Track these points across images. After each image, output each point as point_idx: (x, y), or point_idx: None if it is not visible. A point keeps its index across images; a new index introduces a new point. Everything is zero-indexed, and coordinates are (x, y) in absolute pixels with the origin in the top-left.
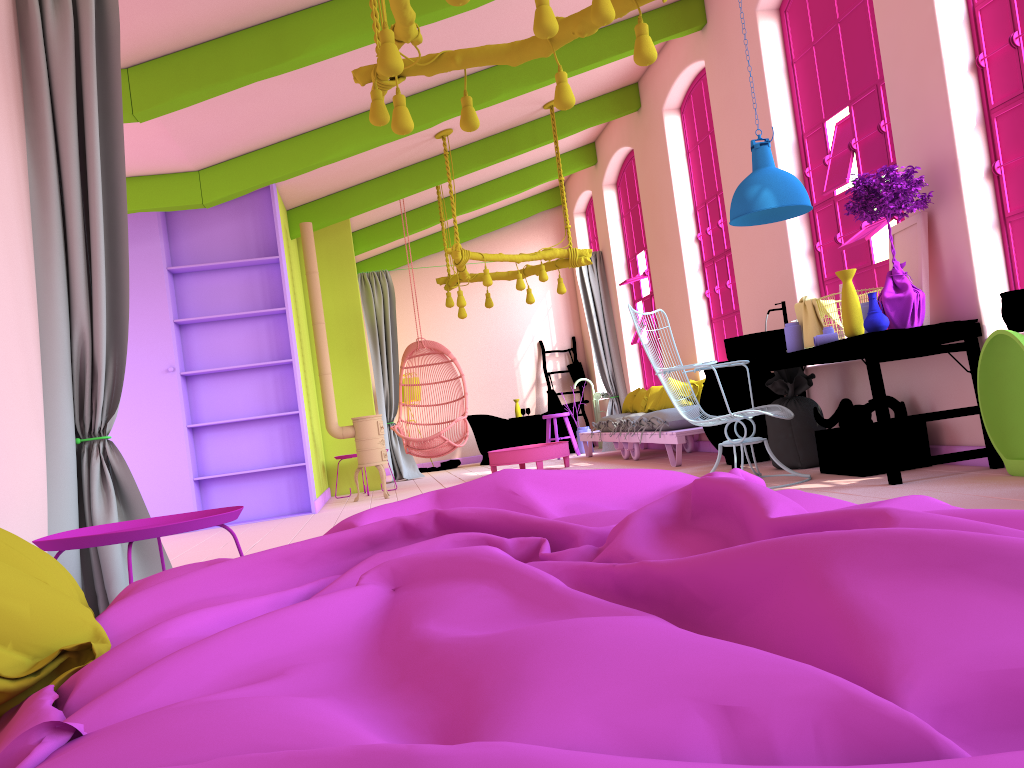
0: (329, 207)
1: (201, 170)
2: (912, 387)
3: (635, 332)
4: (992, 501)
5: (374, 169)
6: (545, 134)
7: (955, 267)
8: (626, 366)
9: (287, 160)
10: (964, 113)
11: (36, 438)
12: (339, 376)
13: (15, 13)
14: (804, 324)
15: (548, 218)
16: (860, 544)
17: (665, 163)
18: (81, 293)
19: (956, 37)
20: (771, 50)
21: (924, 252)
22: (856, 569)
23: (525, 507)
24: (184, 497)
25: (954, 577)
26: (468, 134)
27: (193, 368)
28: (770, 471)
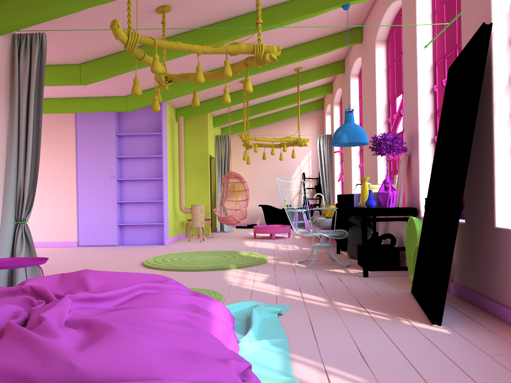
0: (194, 109)
1: (127, 96)
2: (402, 231)
3: (340, 175)
4: (371, 294)
5: (213, 94)
6: (296, 82)
7: (415, 181)
8: (334, 191)
9: (163, 94)
10: (424, 112)
11: None
12: (195, 183)
13: (11, 61)
14: (361, 195)
15: (314, 114)
16: (13, 330)
17: (349, 101)
18: (21, 168)
19: (425, 76)
20: (380, 60)
21: (404, 172)
22: (8, 336)
23: (85, 284)
24: (112, 231)
25: (20, 342)
26: (257, 81)
27: (123, 177)
28: (345, 258)
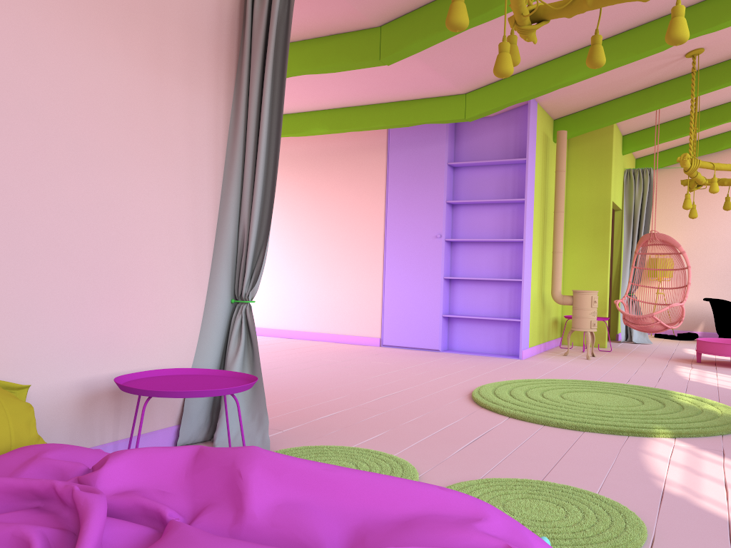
0: (588, 117)
1: (467, 93)
2: None
3: None
4: None
5: (628, 86)
6: None
7: None
8: None
9: (531, 84)
10: None
11: (195, 297)
12: (583, 252)
13: (242, 4)
14: None
15: None
16: None
17: None
18: (246, 201)
19: None
20: None
21: None
22: None
23: (239, 492)
24: (434, 327)
25: None
26: (724, 51)
27: (456, 236)
28: None
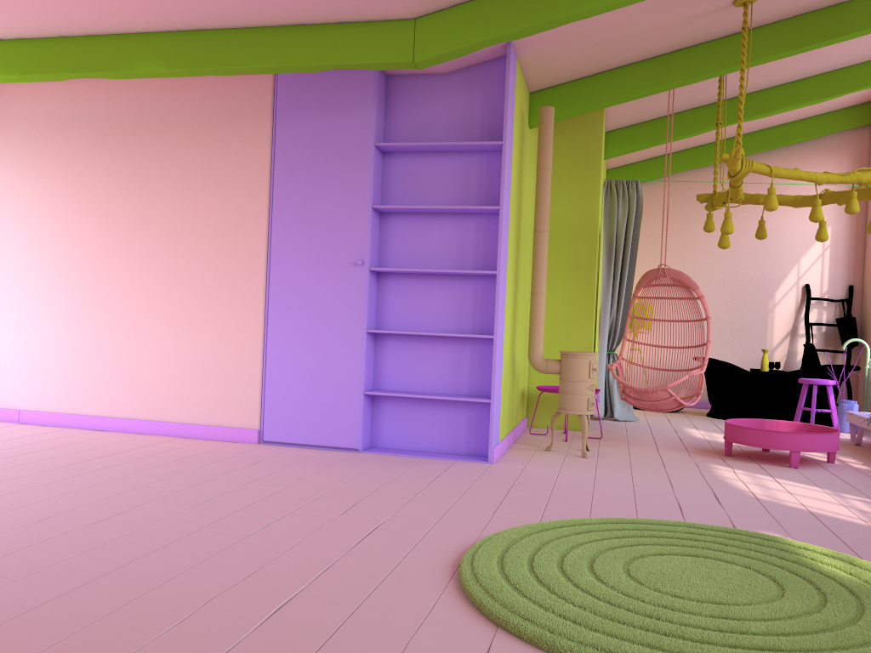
0: (580, 93)
1: (418, 18)
2: None
3: None
4: None
5: (643, 46)
6: None
7: None
8: None
9: (526, 9)
10: None
11: None
12: (559, 294)
13: None
14: None
15: (846, 140)
16: None
17: None
18: None
19: None
20: None
21: None
22: None
23: None
24: (350, 411)
25: None
26: (780, 5)
27: (387, 264)
28: None
